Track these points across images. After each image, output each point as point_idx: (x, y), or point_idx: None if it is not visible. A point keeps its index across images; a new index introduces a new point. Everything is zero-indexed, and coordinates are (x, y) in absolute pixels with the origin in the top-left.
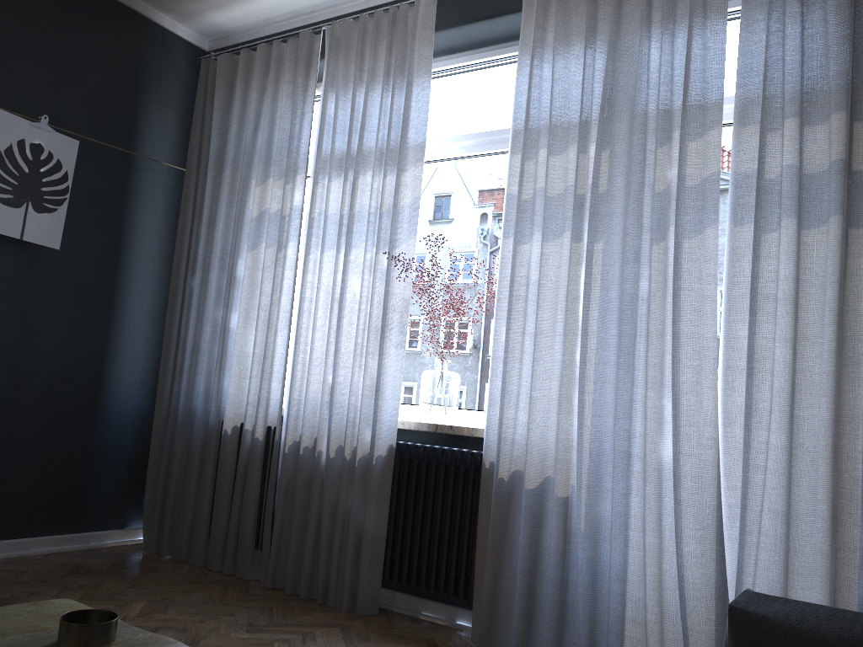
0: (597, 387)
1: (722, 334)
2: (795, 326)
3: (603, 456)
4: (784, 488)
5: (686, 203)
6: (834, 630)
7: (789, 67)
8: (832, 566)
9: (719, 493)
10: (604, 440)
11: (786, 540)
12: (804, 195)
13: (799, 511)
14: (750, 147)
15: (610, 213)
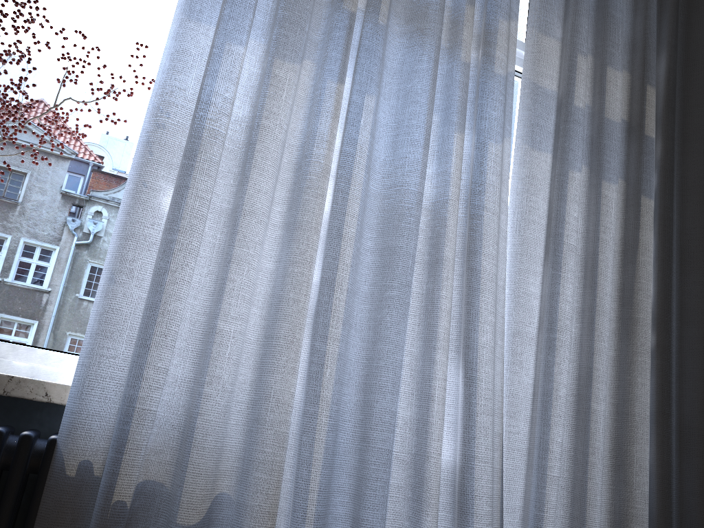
0: (345, 333)
1: (507, 285)
2: (592, 294)
3: (336, 456)
4: (565, 507)
5: (495, 94)
6: None
7: None
8: None
9: (502, 519)
10: (340, 427)
11: None
12: (606, 141)
13: None
14: (550, 62)
15: (383, 63)
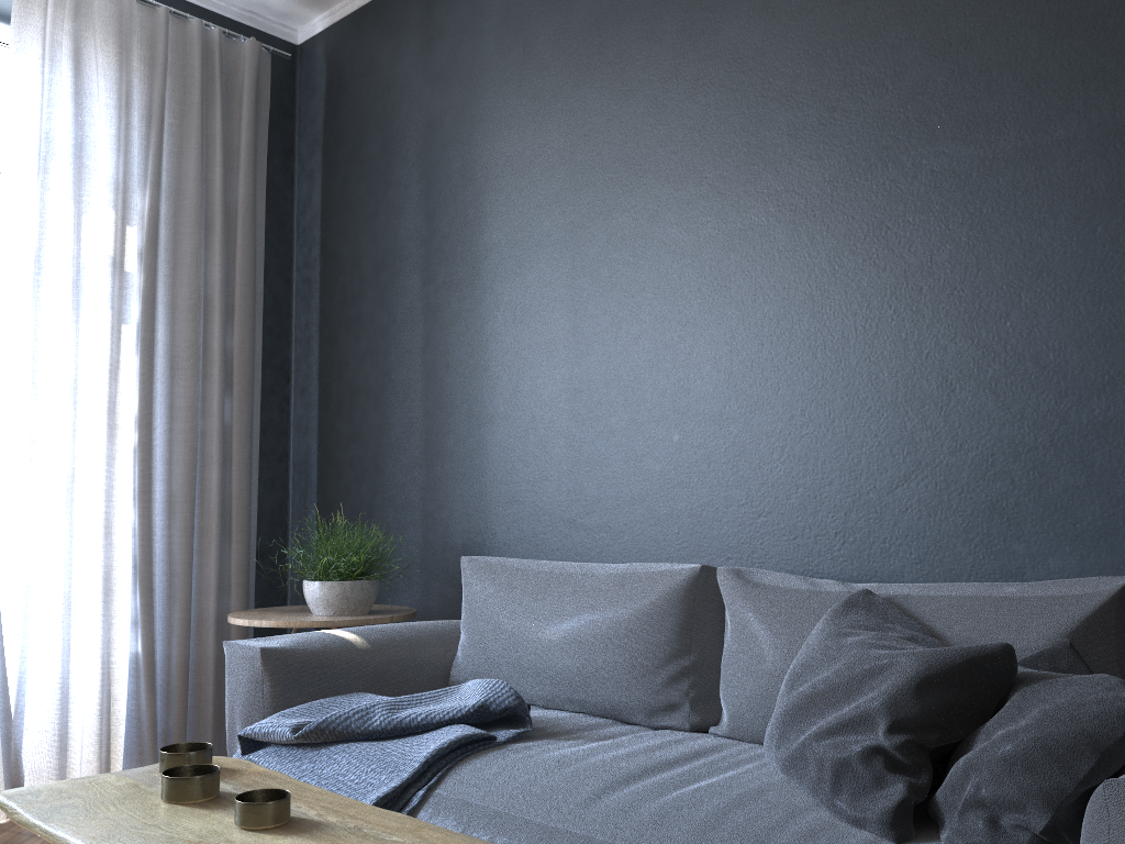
0: None
1: None
2: (75, 411)
3: None
4: (60, 569)
5: None
6: (320, 643)
7: (63, 146)
8: (104, 633)
9: None
10: None
11: (67, 619)
12: (84, 283)
13: (81, 589)
14: (25, 216)
15: None
